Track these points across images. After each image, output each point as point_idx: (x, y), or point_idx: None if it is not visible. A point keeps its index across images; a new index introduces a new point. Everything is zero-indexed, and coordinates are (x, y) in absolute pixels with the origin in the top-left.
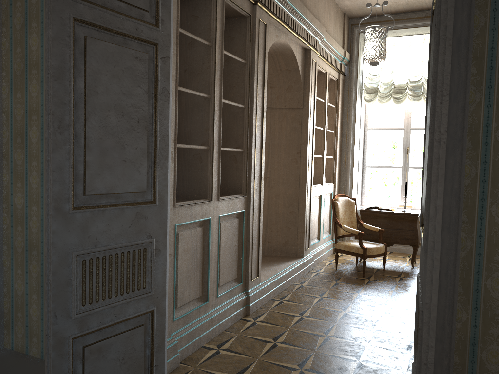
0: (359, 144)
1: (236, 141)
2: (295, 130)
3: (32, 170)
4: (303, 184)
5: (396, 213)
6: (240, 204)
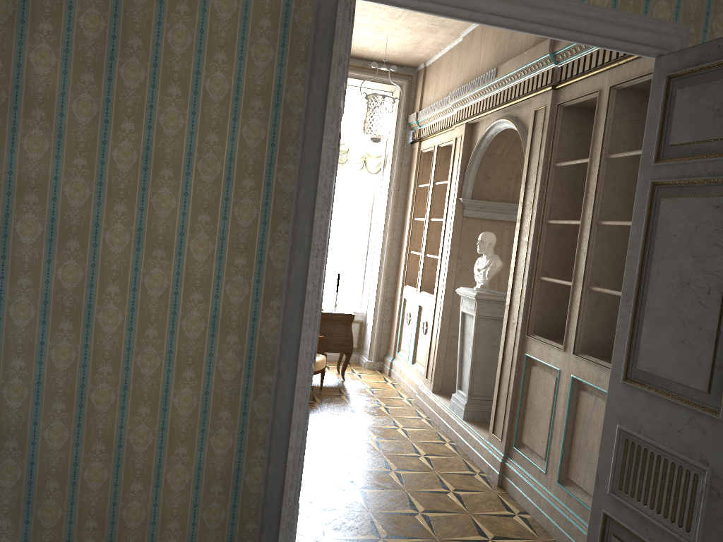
0: None
1: None
2: None
3: (17, 294)
4: None
5: (331, 313)
6: None
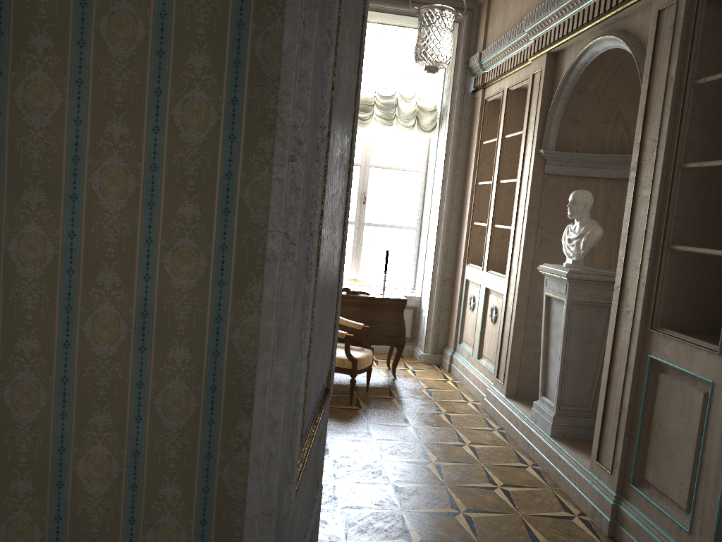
0: None
1: None
2: None
3: None
4: None
5: (378, 298)
6: None
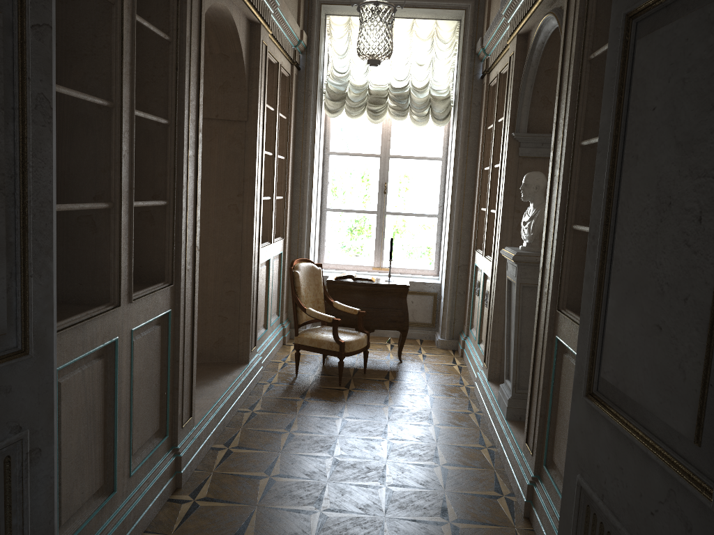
0: (319, 177)
1: (151, 186)
2: (234, 157)
3: None
4: (249, 247)
5: (380, 284)
6: (164, 301)
